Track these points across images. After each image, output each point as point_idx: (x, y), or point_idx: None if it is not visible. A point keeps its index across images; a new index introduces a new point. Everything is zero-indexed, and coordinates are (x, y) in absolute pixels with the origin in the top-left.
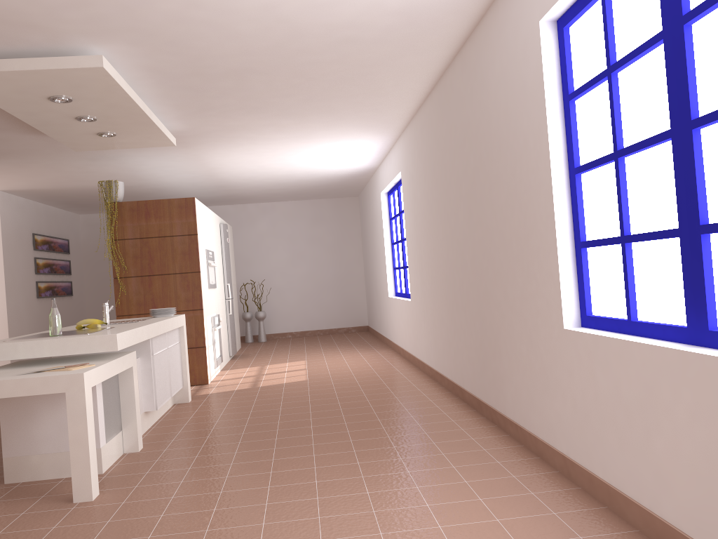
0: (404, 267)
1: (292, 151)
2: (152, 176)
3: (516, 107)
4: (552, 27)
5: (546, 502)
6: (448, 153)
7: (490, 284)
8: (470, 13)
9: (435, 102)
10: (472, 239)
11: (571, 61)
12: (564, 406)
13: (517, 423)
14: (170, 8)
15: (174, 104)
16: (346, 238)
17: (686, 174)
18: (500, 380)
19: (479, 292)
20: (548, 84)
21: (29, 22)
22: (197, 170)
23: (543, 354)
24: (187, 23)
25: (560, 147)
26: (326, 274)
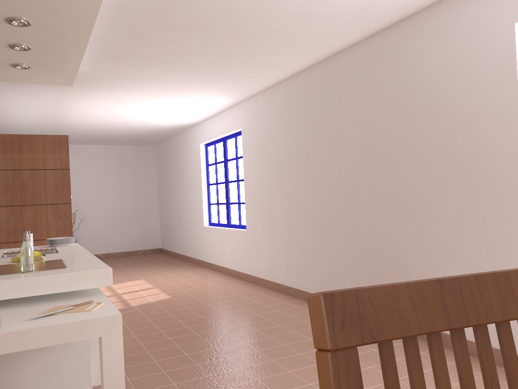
0: (229, 203)
1: (150, 103)
2: (2, 112)
3: (464, 86)
4: None
5: None
6: (333, 117)
7: (398, 221)
8: (409, 10)
9: (314, 76)
10: (370, 185)
11: None
12: None
13: None
14: None
15: (101, 46)
16: (146, 178)
17: None
18: None
19: (376, 226)
20: None
21: None
22: (50, 111)
23: None
24: None
25: None
26: (128, 206)
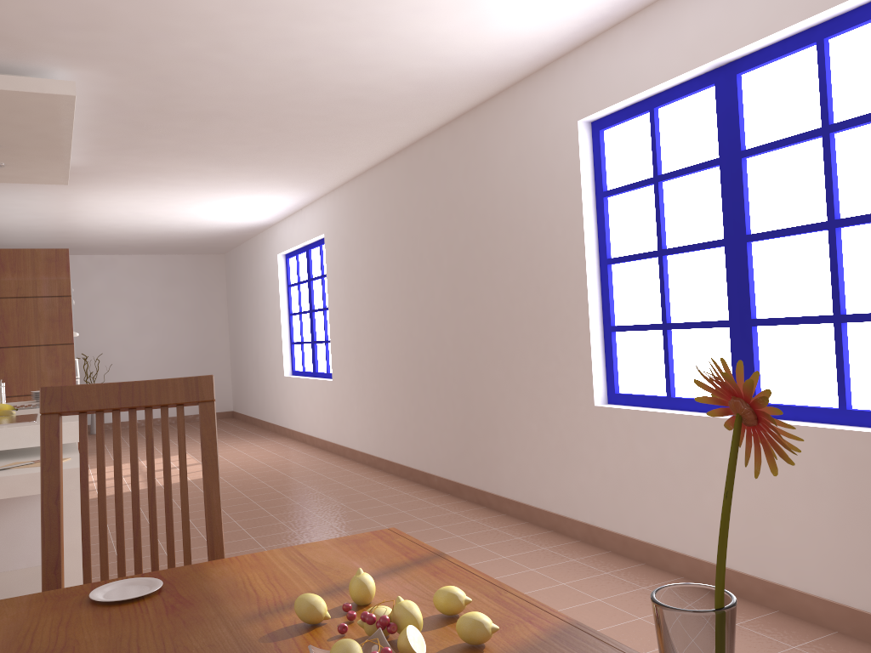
0: (315, 342)
1: (191, 200)
2: None
3: (538, 193)
4: (587, 128)
5: (592, 565)
6: (420, 224)
7: (484, 363)
8: (483, 93)
9: (399, 167)
10: (457, 317)
11: (605, 161)
12: (591, 477)
13: (519, 501)
14: (192, 46)
15: (97, 137)
16: (208, 304)
17: (739, 277)
18: (494, 460)
19: (464, 371)
20: (584, 179)
21: (5, 35)
22: (49, 212)
23: (562, 430)
24: (197, 62)
25: (593, 238)
26: (181, 347)
